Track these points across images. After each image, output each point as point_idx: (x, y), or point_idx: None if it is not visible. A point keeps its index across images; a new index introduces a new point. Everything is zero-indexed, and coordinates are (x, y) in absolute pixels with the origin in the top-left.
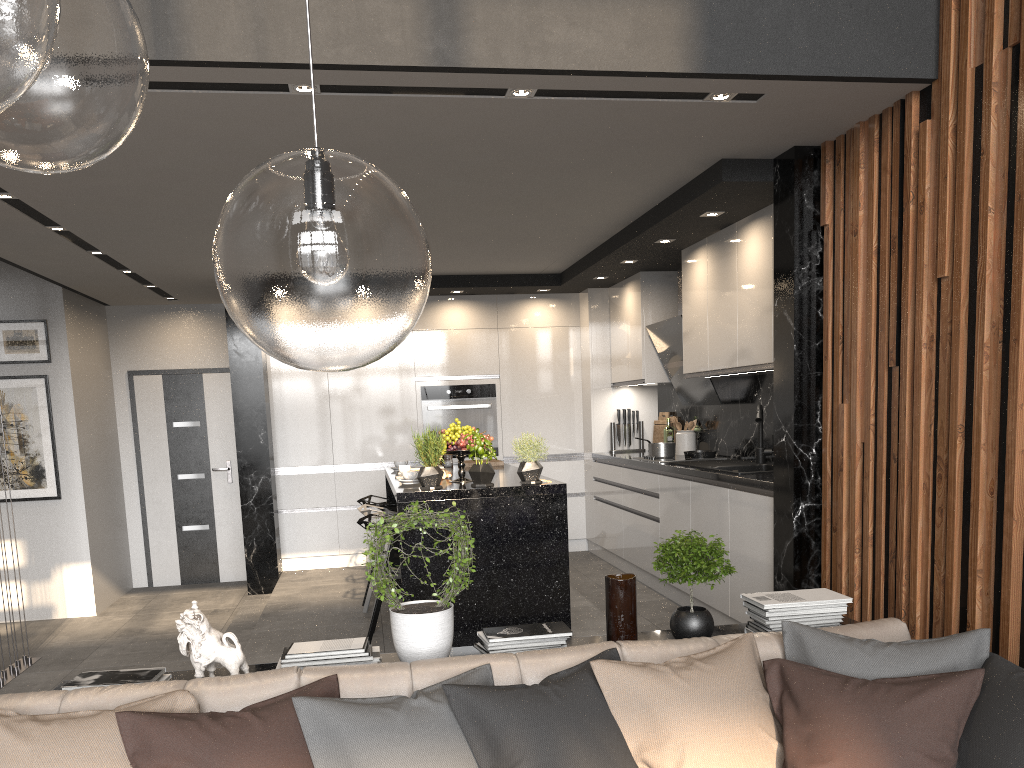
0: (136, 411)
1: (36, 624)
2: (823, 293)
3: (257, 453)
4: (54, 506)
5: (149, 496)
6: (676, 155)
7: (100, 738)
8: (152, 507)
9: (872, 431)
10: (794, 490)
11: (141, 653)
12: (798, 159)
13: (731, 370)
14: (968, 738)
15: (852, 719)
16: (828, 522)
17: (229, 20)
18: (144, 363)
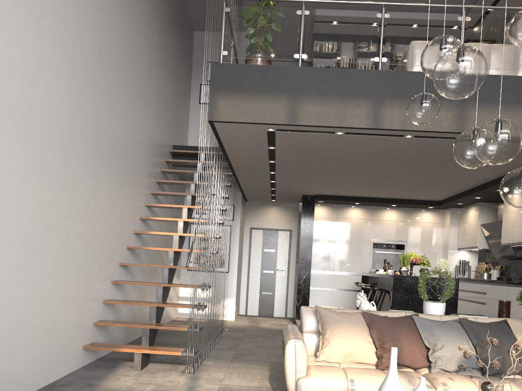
0: (251, 243)
1: (213, 320)
2: None
3: (306, 262)
4: (225, 275)
5: (251, 277)
6: (521, 159)
7: (358, 317)
8: (251, 282)
9: None
10: None
11: (265, 332)
12: None
13: None
14: None
15: None
16: None
17: (395, 117)
18: (256, 225)
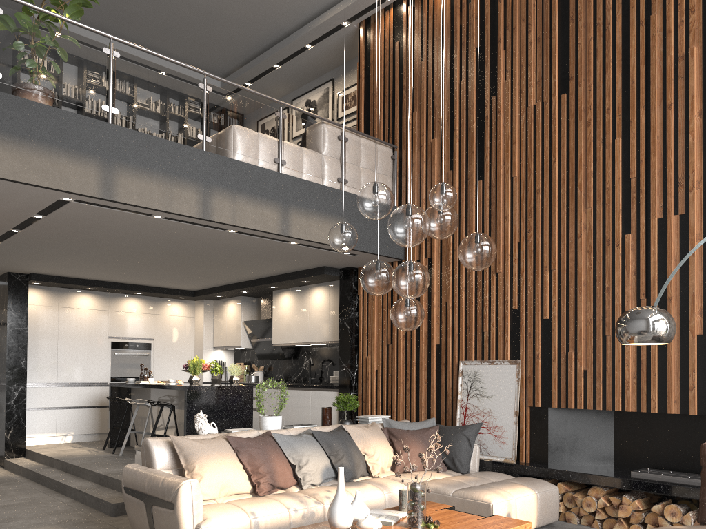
0: None
1: None
2: (358, 317)
3: (19, 372)
4: None
5: None
6: (312, 263)
7: (223, 443)
8: None
9: (380, 365)
10: (349, 387)
11: None
12: (351, 271)
13: (304, 343)
14: (439, 441)
15: (413, 437)
16: (361, 399)
17: (225, 210)
18: None
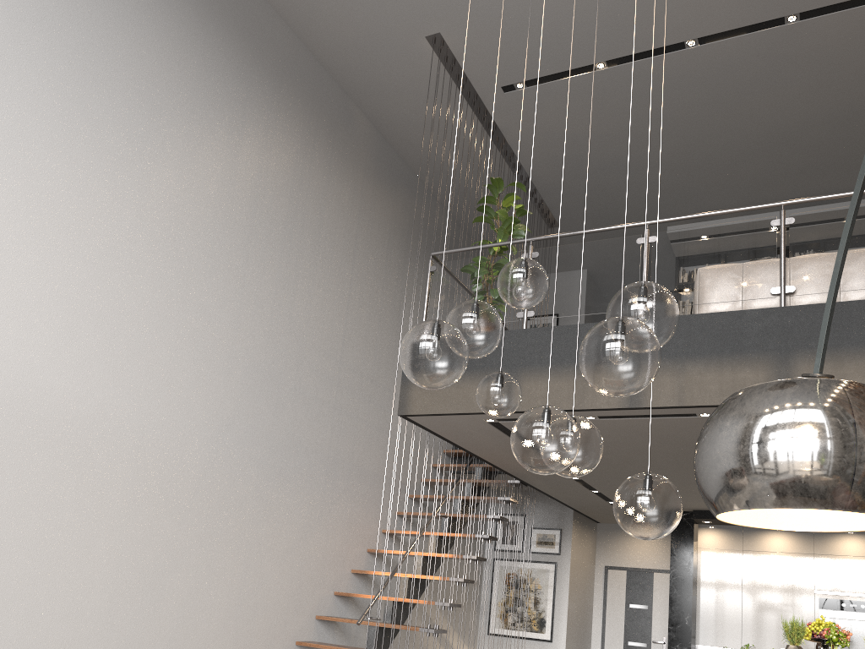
0: (606, 593)
1: None
2: None
3: (682, 630)
4: (547, 646)
5: None
6: None
7: None
8: None
9: None
10: None
11: None
12: None
13: None
14: None
15: None
16: None
17: (666, 388)
18: (616, 561)
